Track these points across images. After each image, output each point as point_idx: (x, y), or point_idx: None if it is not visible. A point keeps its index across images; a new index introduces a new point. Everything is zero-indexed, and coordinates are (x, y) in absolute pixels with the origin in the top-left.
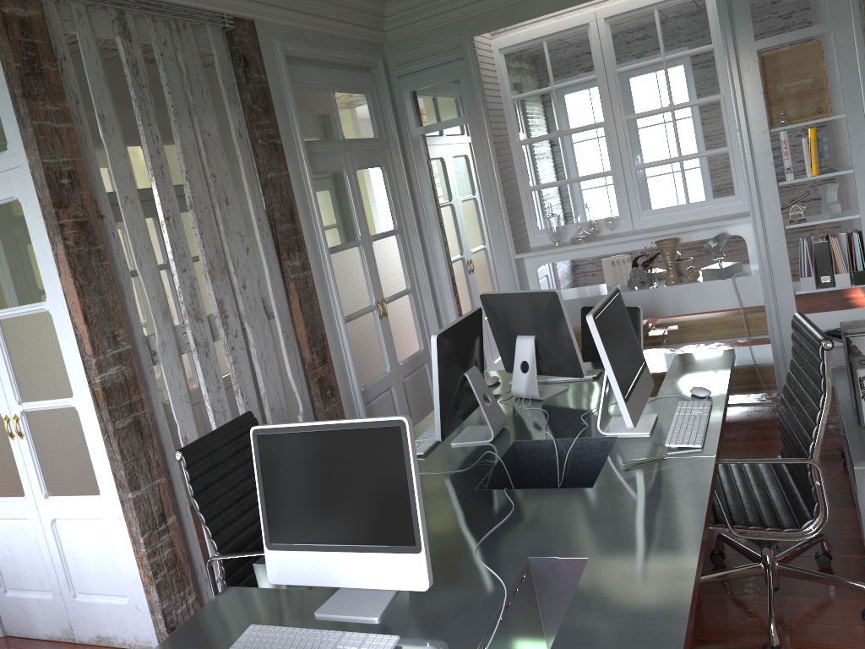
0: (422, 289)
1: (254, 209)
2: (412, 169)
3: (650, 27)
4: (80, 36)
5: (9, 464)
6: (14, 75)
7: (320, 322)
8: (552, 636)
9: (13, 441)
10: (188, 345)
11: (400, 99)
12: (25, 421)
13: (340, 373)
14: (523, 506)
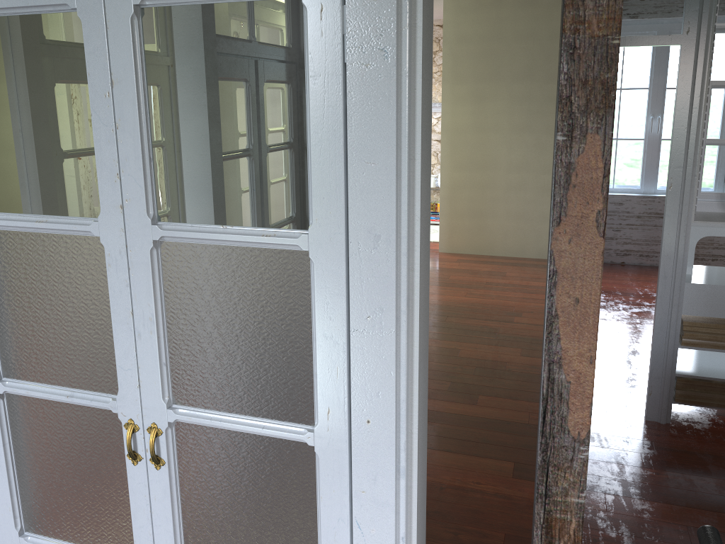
0: None
1: None
2: None
3: None
4: None
5: (109, 498)
6: None
7: None
8: None
9: (133, 467)
10: None
11: None
12: (172, 438)
13: None
14: None
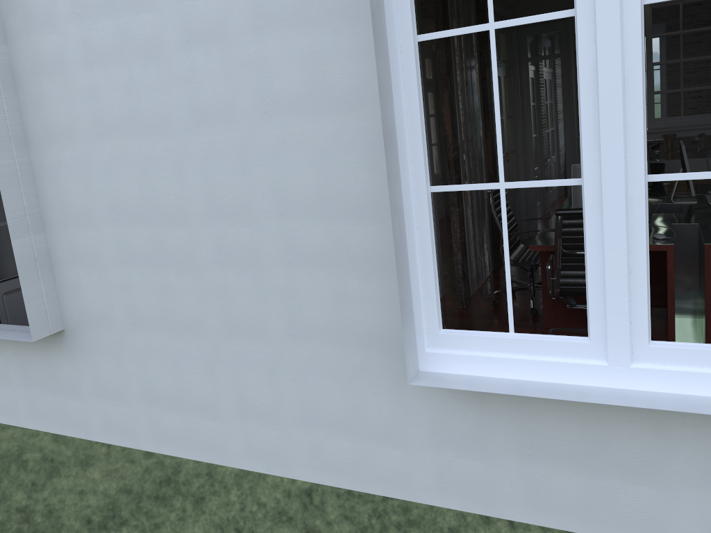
0: (519, 151)
1: (479, 91)
2: (521, 81)
3: (676, 13)
4: None
5: None
6: (440, 14)
7: (495, 155)
8: (675, 255)
9: None
10: (464, 151)
11: (520, 40)
12: None
13: None
14: (655, 216)
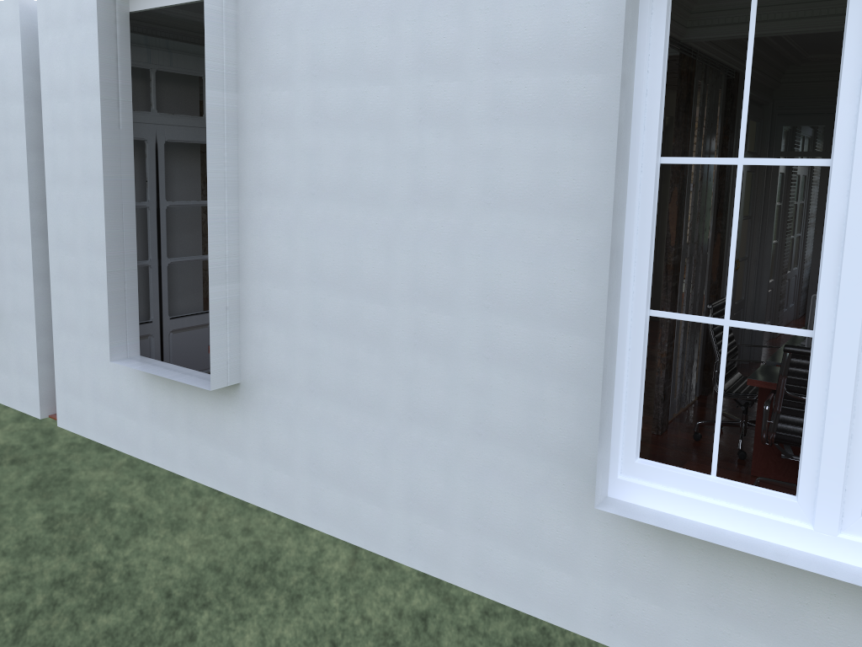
0: (752, 259)
1: (715, 186)
2: (768, 178)
3: None
4: (695, 80)
5: None
6: (683, 101)
7: (722, 262)
8: None
9: None
10: (686, 254)
11: (774, 129)
12: None
13: (721, 296)
14: None
